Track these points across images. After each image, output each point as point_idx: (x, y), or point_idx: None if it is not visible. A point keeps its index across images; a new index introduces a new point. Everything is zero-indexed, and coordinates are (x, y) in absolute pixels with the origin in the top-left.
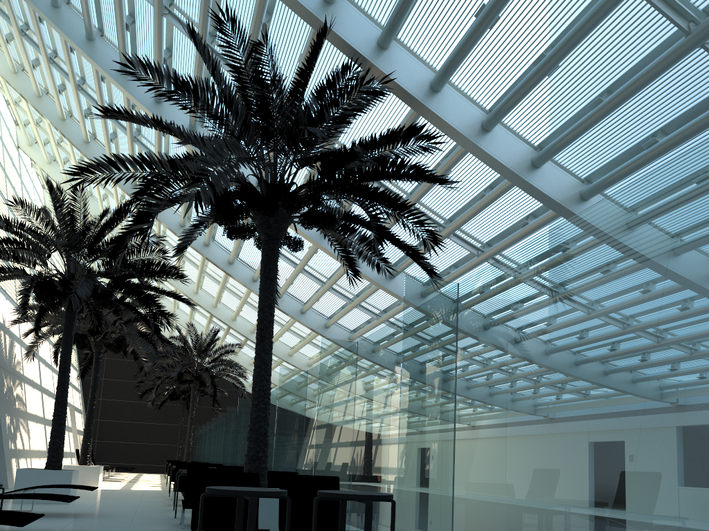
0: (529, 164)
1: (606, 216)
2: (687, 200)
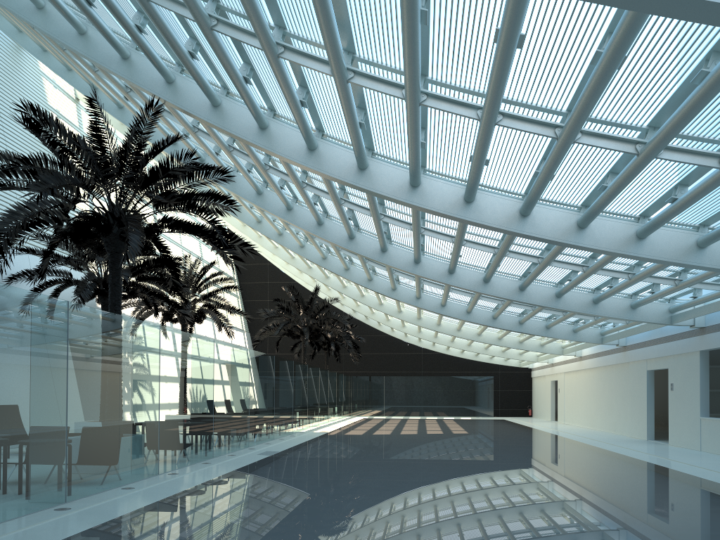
0: (304, 148)
1: None
2: None
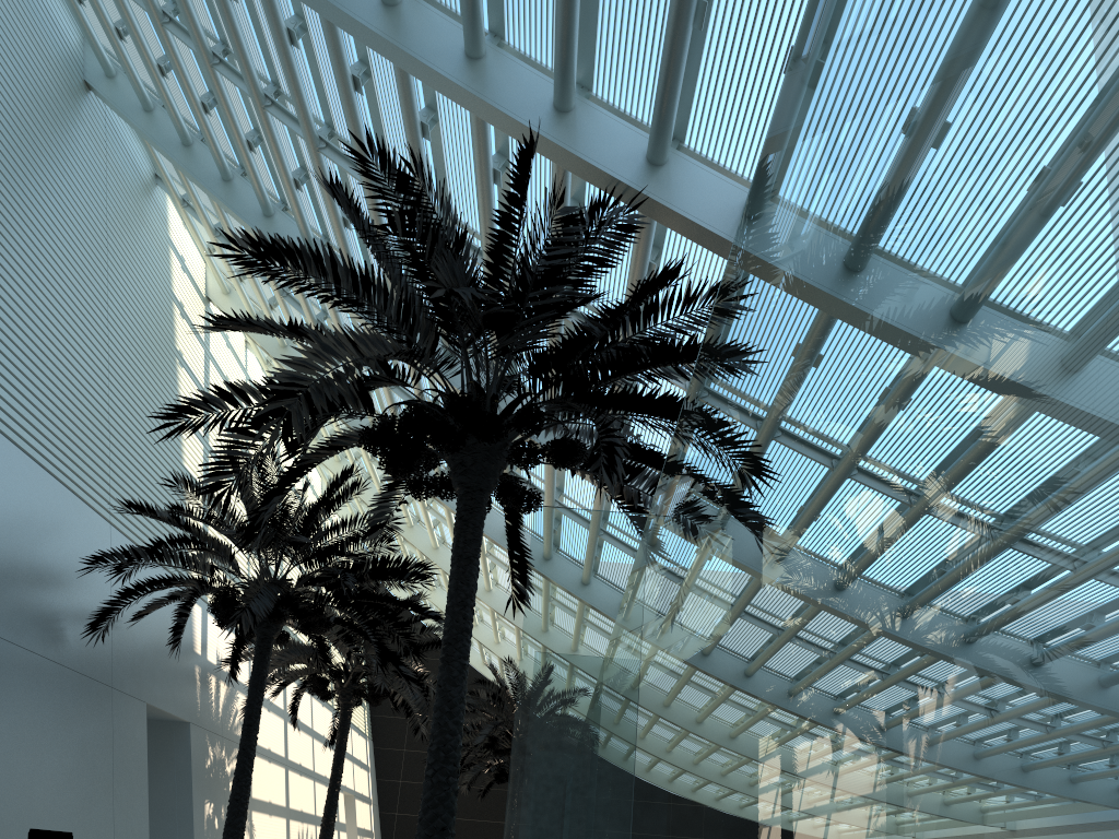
0: None
1: (731, 283)
2: (790, 166)
